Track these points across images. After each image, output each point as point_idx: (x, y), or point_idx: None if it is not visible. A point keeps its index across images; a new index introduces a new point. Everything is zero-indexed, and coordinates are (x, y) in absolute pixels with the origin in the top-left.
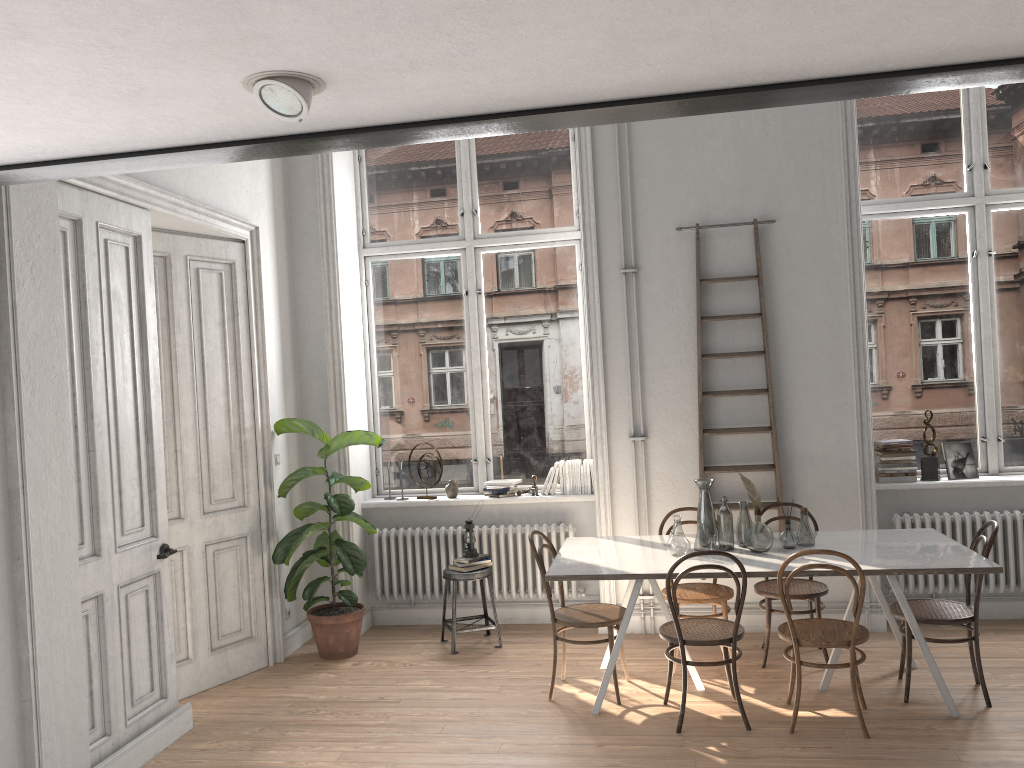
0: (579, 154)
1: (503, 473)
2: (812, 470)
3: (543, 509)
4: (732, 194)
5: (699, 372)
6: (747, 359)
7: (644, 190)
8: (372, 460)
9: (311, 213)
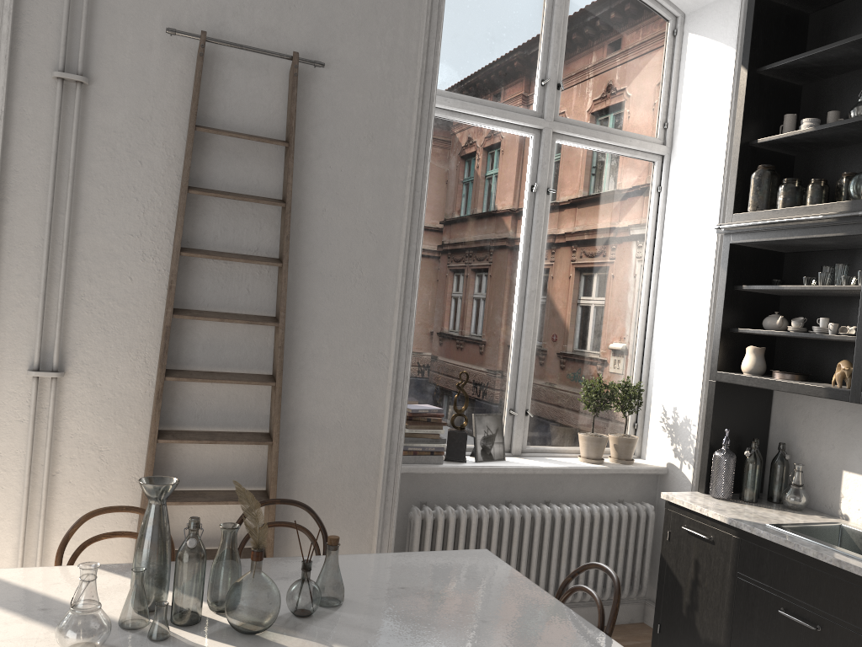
0: None
1: None
2: (323, 445)
3: None
4: (266, 5)
5: (173, 275)
6: (252, 267)
7: None
8: None
9: None
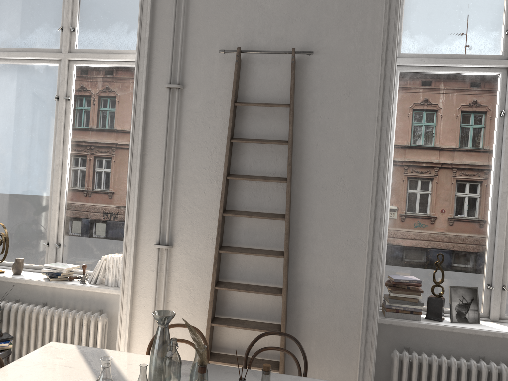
0: None
1: (70, 257)
2: (319, 299)
3: (88, 296)
4: (277, 24)
5: (222, 190)
6: (272, 184)
7: (198, 12)
8: None
9: None
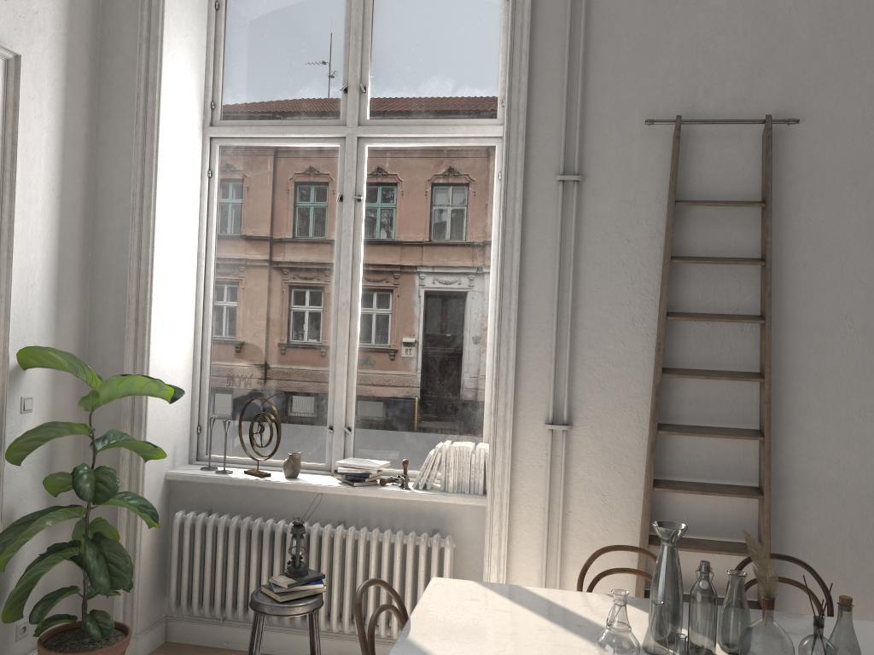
0: (513, 2)
1: (367, 449)
2: (817, 503)
3: (414, 509)
4: (735, 77)
5: (660, 338)
6: (733, 326)
7: (603, 62)
8: (194, 413)
9: (129, 61)
